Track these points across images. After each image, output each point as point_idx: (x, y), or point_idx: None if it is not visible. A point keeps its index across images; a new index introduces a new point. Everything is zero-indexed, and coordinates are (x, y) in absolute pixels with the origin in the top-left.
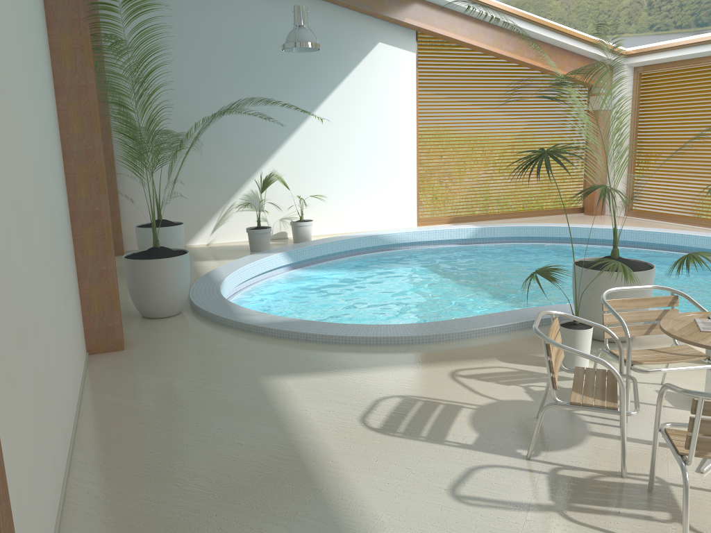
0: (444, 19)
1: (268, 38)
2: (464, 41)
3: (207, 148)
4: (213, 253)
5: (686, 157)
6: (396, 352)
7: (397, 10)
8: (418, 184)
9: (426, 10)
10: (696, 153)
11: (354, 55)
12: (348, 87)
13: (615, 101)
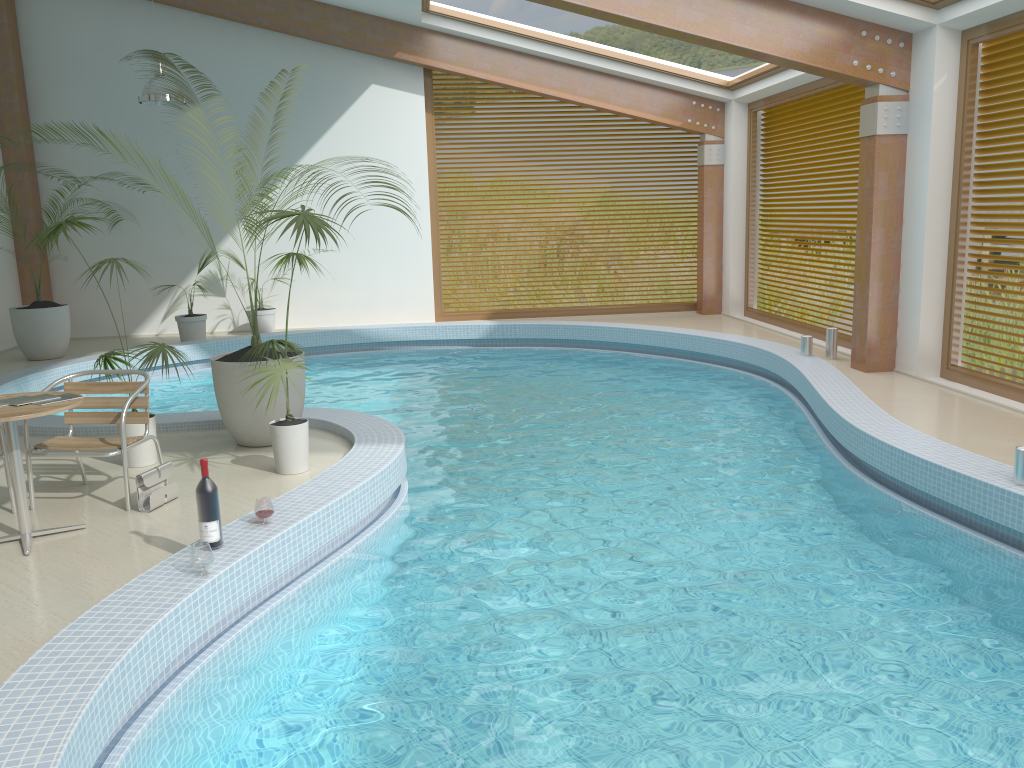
0: (453, 50)
1: (224, 85)
2: (484, 78)
3: (153, 219)
4: (137, 344)
5: (798, 232)
6: (21, 442)
7: (385, 43)
8: (440, 266)
9: (426, 41)
10: (804, 226)
11: (338, 102)
12: (332, 142)
13: (726, 152)
